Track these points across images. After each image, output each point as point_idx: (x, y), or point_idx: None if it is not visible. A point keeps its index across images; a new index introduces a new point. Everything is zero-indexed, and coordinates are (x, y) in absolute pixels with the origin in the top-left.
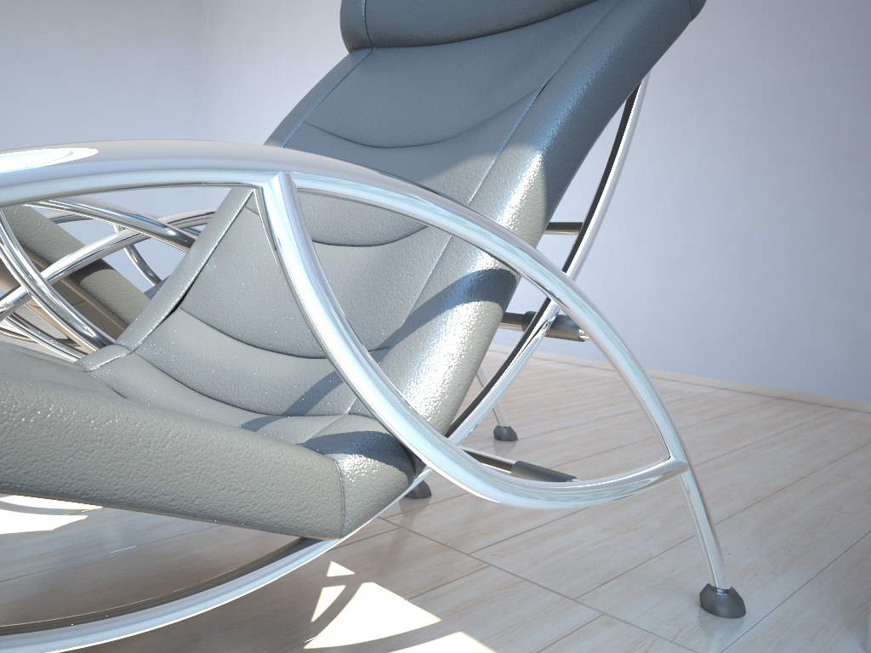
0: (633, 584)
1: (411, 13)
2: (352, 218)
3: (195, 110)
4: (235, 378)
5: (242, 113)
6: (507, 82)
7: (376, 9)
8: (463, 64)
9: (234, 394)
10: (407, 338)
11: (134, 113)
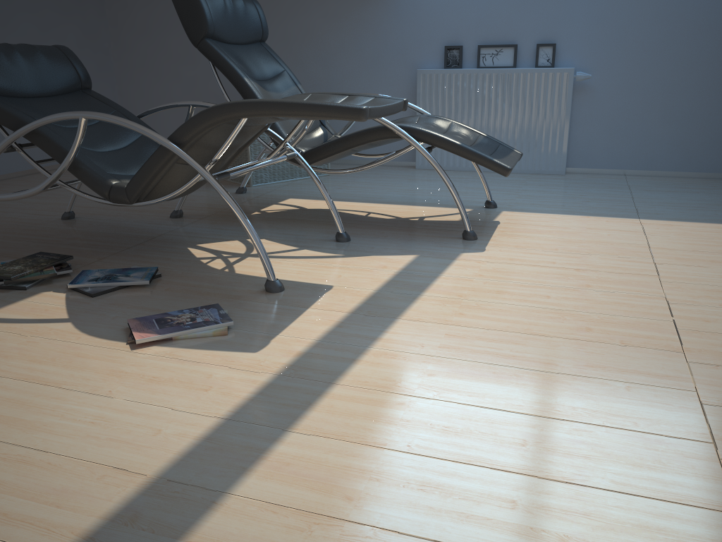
0: (234, 197)
1: (223, 31)
2: None
3: None
4: (311, 142)
5: None
6: (271, 66)
7: (216, 27)
8: (247, 55)
9: (314, 144)
10: (325, 122)
11: None
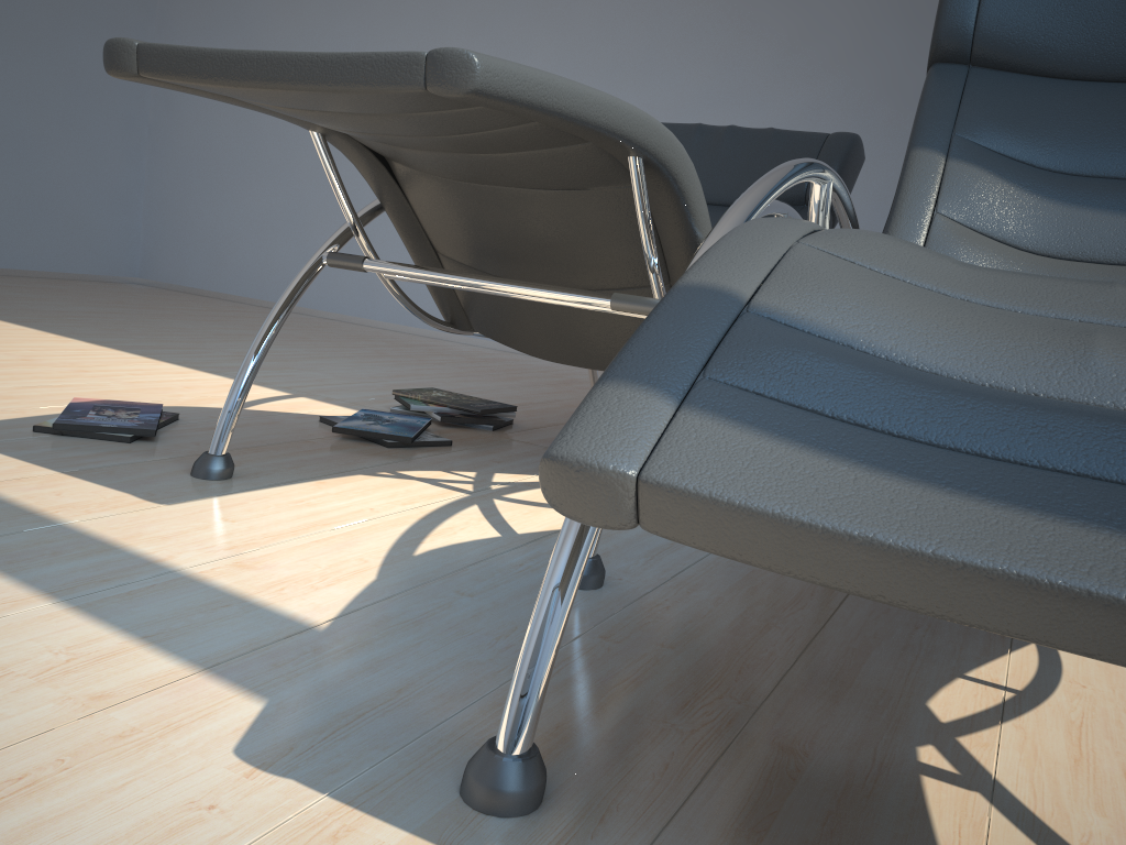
0: None
1: (1037, 44)
2: (1085, 238)
3: (147, 13)
4: None
5: (233, 30)
6: None
7: (991, 31)
8: None
9: None
10: None
11: (69, 3)
